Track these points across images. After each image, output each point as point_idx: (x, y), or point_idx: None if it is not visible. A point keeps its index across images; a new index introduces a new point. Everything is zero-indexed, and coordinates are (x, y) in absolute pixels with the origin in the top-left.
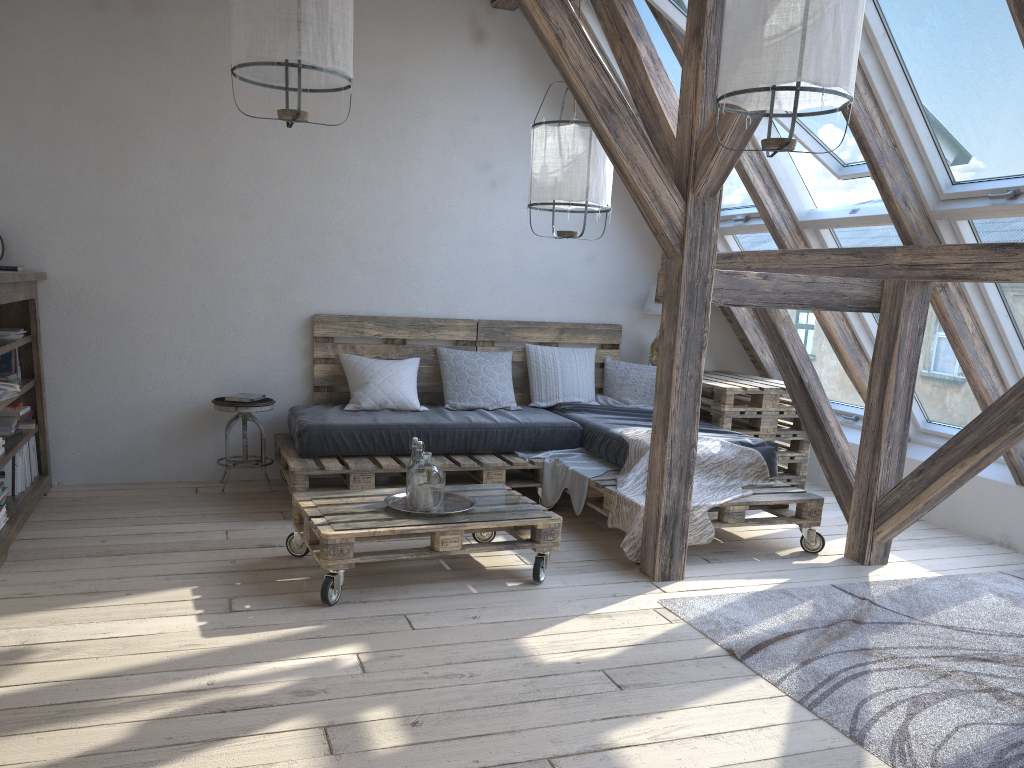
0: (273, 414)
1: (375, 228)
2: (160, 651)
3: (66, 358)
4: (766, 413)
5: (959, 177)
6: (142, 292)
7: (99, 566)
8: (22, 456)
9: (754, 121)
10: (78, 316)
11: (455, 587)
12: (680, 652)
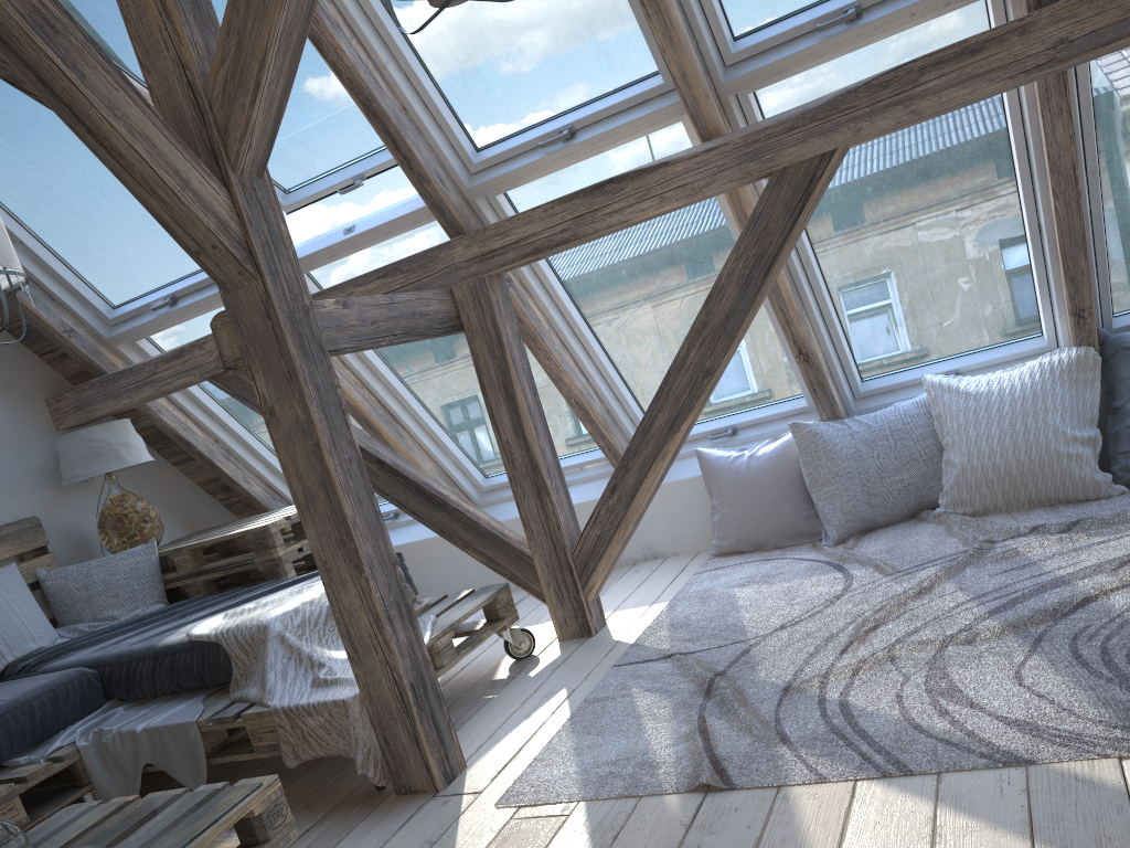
0: None
1: None
2: None
3: None
4: None
5: (485, 139)
6: None
7: None
8: None
9: (302, 30)
10: None
11: None
12: (658, 835)
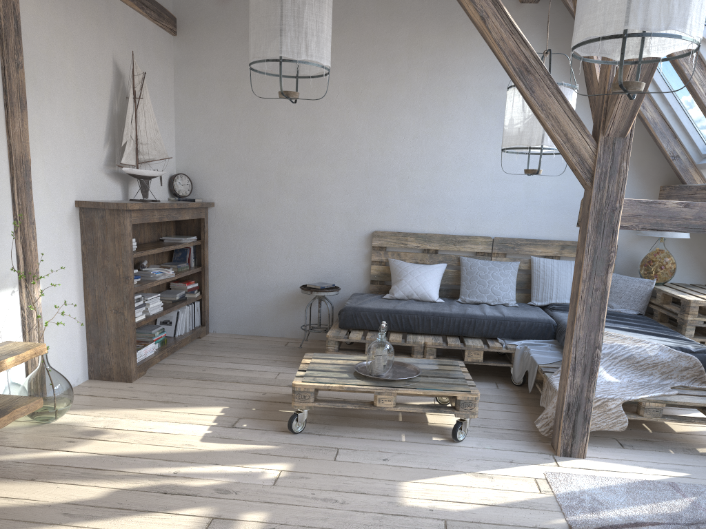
0: (343, 297)
1: (420, 170)
2: (168, 446)
3: (222, 255)
4: None
5: None
6: (267, 215)
7: (187, 386)
8: (184, 313)
9: (649, 69)
10: (230, 229)
11: (392, 434)
12: (525, 519)
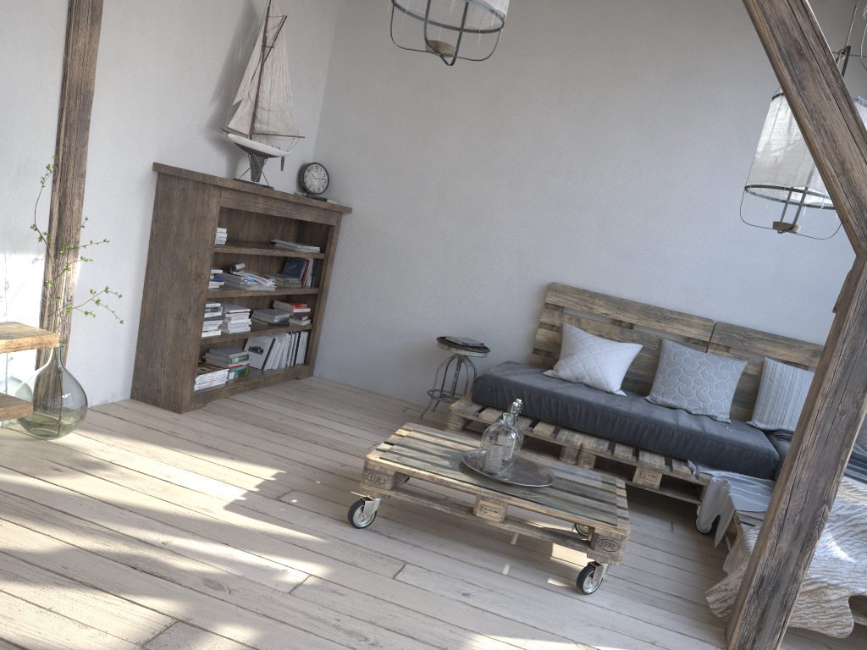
0: (492, 364)
1: (632, 211)
2: (177, 504)
3: (348, 278)
4: None
5: None
6: (415, 236)
7: (248, 433)
8: (281, 342)
9: None
10: (365, 247)
11: (492, 560)
12: None
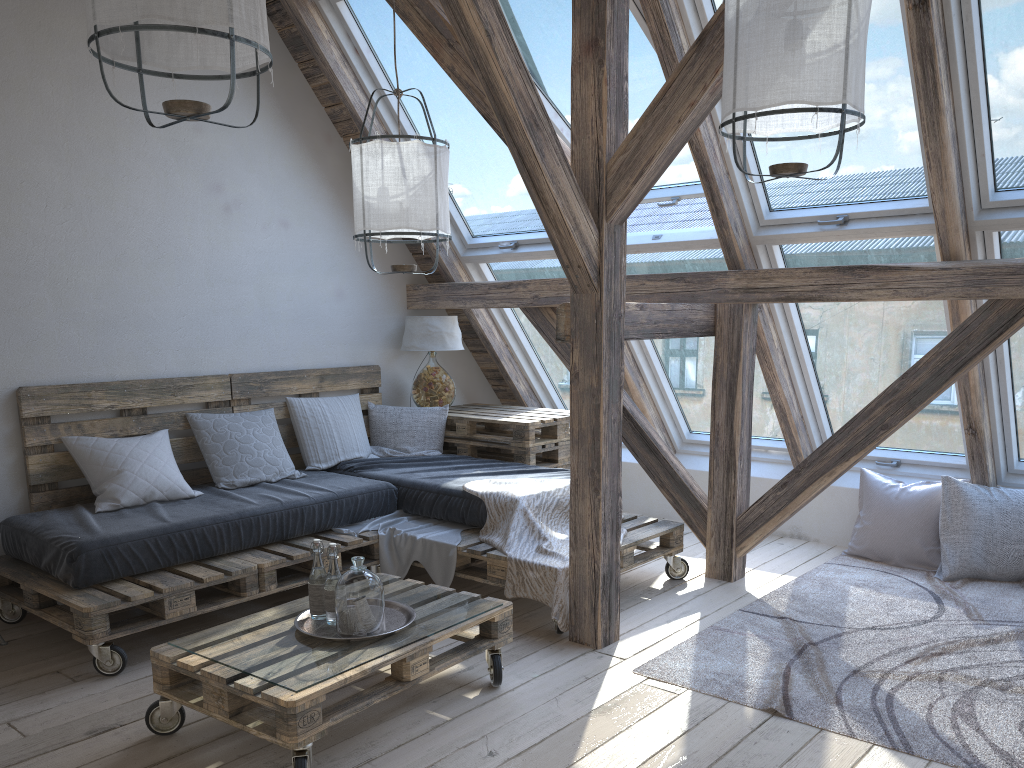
0: None
1: (89, 267)
2: None
3: None
4: (561, 443)
5: (778, 204)
6: None
7: None
8: None
9: (681, 144)
10: None
11: (418, 719)
12: (732, 727)
